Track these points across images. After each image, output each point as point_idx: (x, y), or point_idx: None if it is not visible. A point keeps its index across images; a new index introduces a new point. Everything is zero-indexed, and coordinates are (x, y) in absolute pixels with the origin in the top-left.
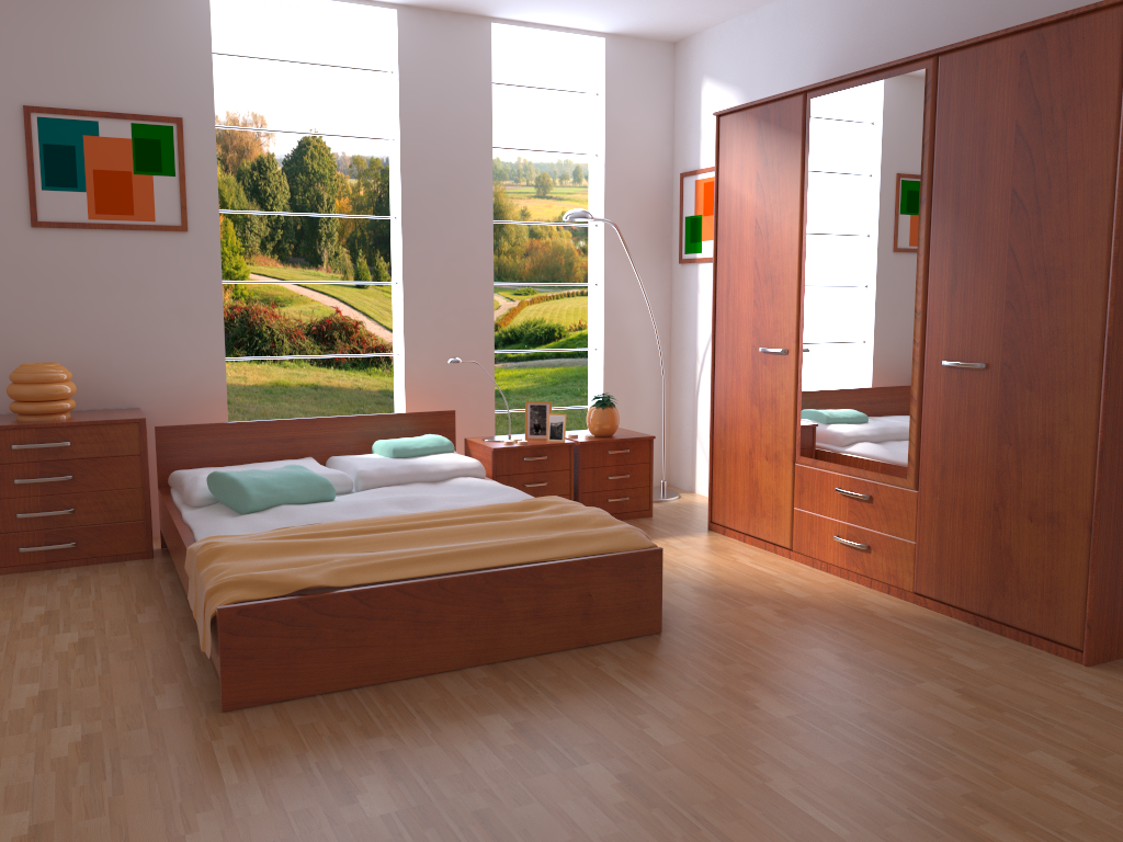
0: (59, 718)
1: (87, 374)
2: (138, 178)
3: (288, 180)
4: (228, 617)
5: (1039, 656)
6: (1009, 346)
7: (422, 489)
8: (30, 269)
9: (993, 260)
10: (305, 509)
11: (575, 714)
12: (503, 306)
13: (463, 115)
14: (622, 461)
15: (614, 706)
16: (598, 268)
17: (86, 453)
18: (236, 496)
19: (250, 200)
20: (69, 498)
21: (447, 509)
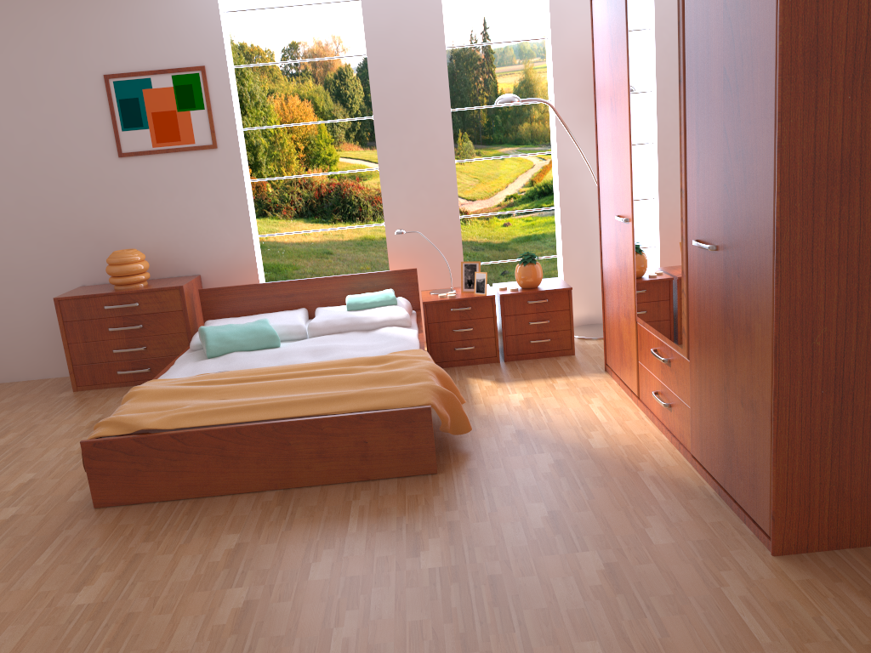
0: (16, 501)
1: (164, 253)
2: (180, 114)
3: (362, 83)
4: (87, 448)
5: (738, 537)
6: (726, 230)
7: (351, 337)
8: (122, 185)
9: (716, 141)
10: (244, 356)
11: (285, 541)
12: (537, 165)
13: (418, 25)
14: (542, 309)
15: (319, 539)
16: (554, 138)
17: (149, 310)
18: (204, 345)
19: (335, 102)
20: (142, 339)
21: (330, 359)
